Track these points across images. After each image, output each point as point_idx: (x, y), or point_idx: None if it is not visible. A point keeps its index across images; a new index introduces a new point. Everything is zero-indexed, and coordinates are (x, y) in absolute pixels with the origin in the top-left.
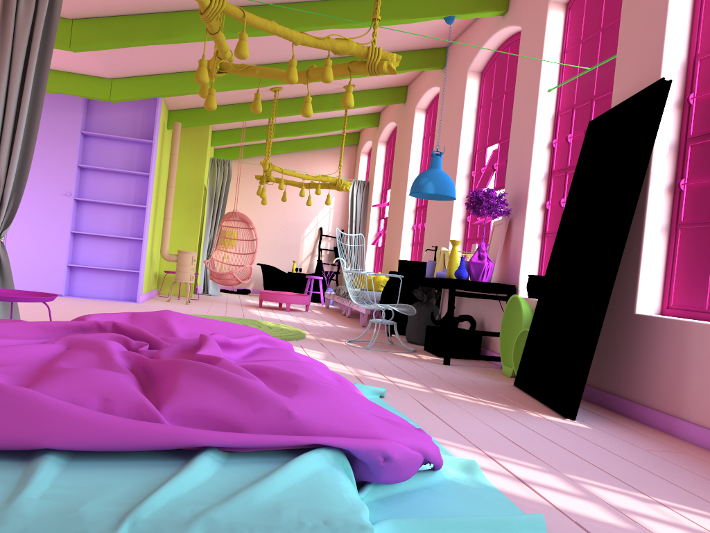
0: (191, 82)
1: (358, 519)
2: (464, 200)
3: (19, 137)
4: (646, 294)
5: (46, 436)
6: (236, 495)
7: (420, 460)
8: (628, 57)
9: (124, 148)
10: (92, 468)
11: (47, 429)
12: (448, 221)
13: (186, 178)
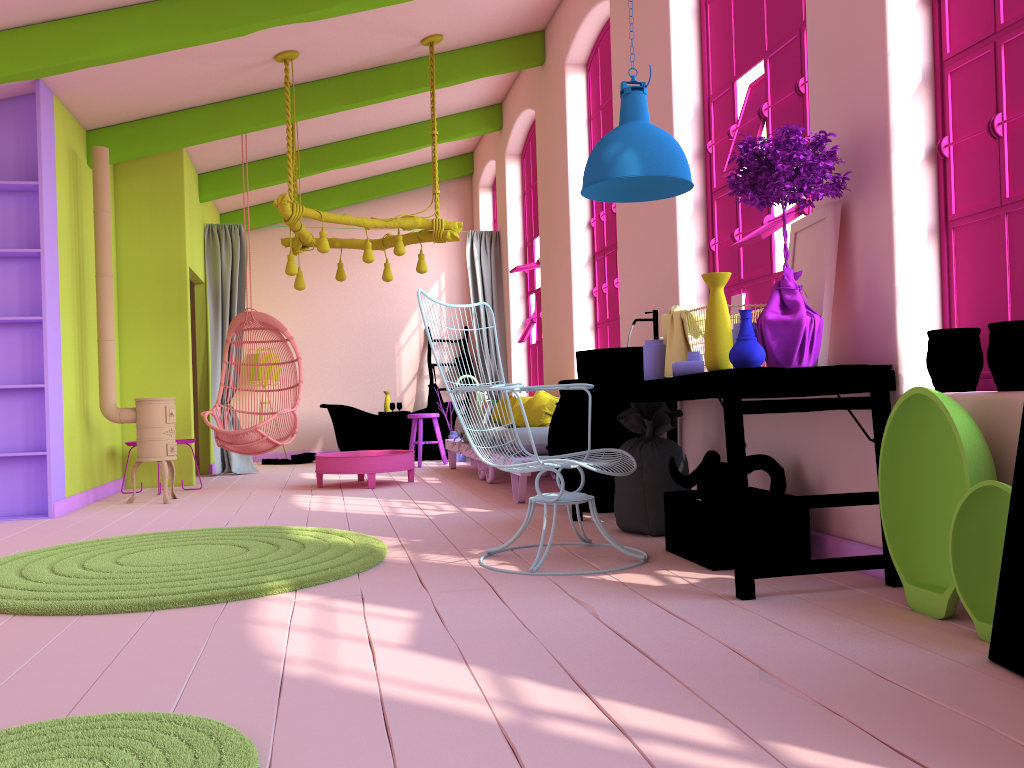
0: (83, 38)
1: None
2: (697, 207)
3: None
4: None
5: None
6: None
7: None
8: None
9: None
10: None
11: None
12: (669, 258)
13: (152, 261)
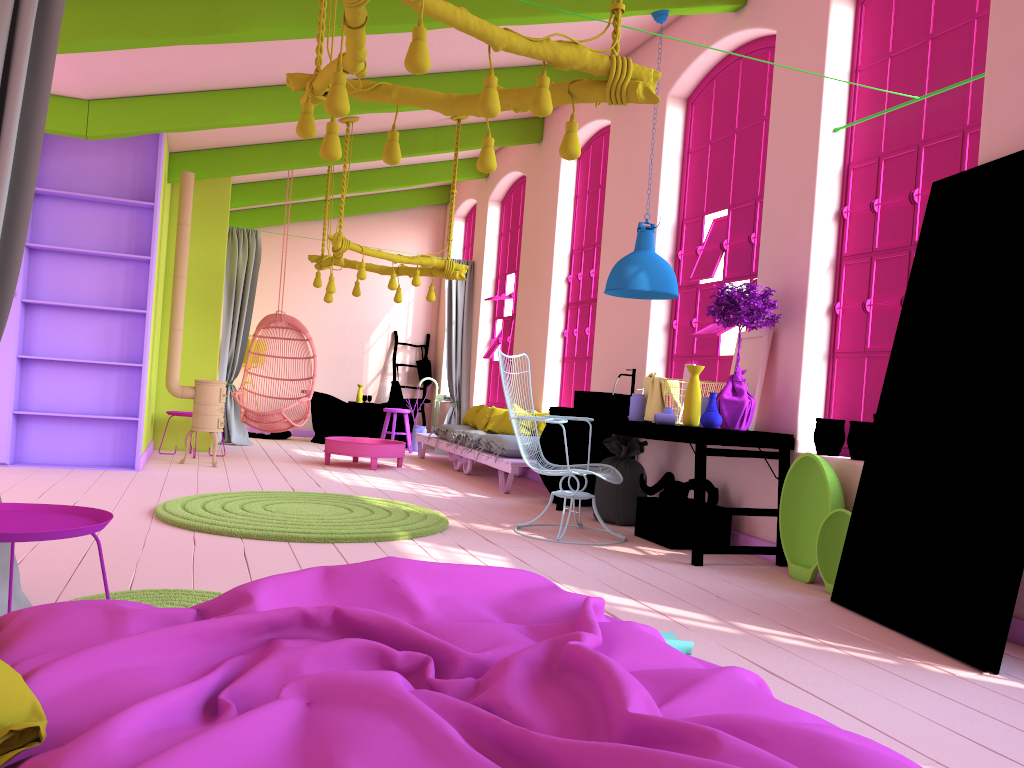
0: (224, 107)
1: None
2: None
3: None
4: None
5: None
6: None
7: None
8: (1011, 81)
9: (104, 215)
10: None
11: None
12: (642, 328)
13: (196, 260)
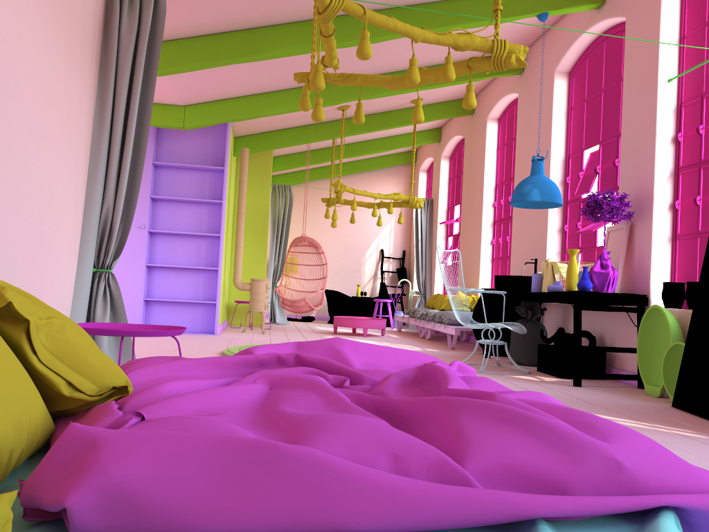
0: (263, 104)
1: None
2: (559, 208)
3: (127, 159)
4: None
5: (350, 515)
6: None
7: None
8: None
9: (195, 176)
10: None
11: (349, 504)
12: (542, 232)
13: (252, 205)
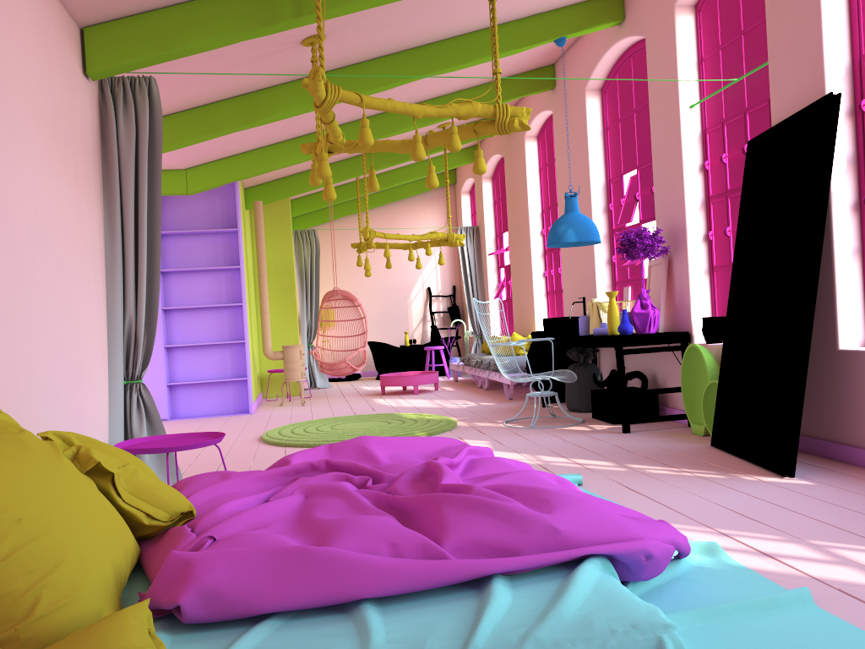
0: (273, 157)
1: (659, 619)
2: (605, 238)
3: (143, 269)
4: (847, 326)
5: (361, 588)
6: (547, 614)
7: (673, 552)
8: (783, 66)
9: (206, 241)
10: (405, 610)
11: (360, 581)
12: (590, 265)
13: (273, 260)
